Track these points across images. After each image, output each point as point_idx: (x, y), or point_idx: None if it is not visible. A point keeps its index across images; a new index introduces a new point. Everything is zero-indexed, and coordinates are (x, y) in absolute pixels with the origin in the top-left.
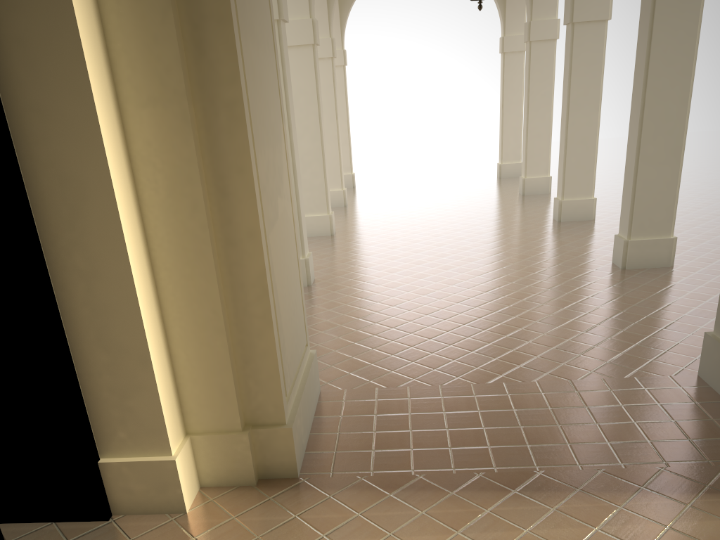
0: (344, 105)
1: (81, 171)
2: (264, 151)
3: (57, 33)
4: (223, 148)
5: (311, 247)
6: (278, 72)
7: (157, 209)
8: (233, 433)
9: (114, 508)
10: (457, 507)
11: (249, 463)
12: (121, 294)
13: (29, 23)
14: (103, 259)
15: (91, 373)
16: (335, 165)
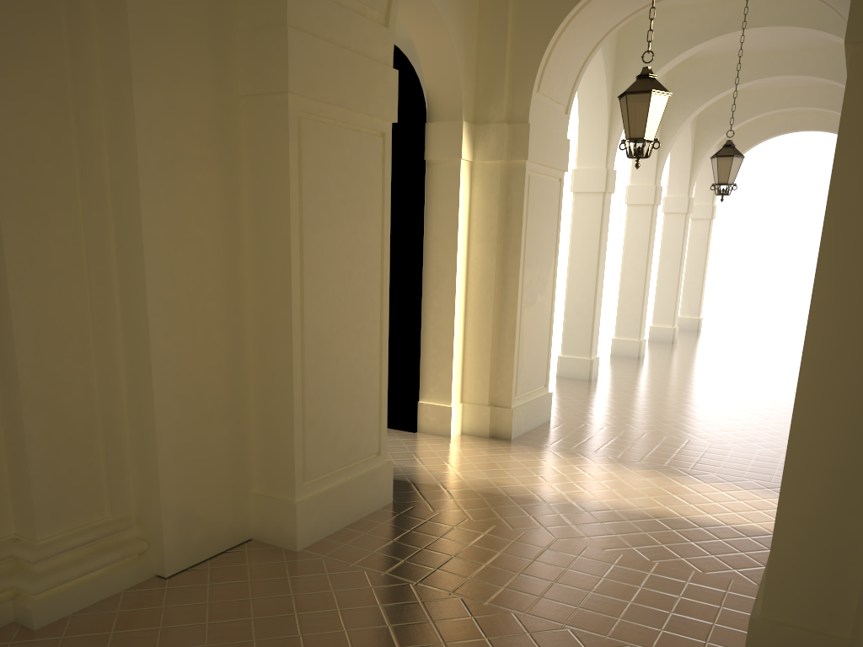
0: (703, 254)
1: (446, 265)
2: (531, 268)
3: (450, 211)
4: (508, 264)
5: (613, 361)
6: (558, 231)
7: (473, 287)
8: (483, 405)
9: (419, 428)
10: (581, 460)
11: (487, 424)
12: (448, 321)
13: (442, 207)
14: (445, 304)
15: (426, 357)
16: (670, 305)
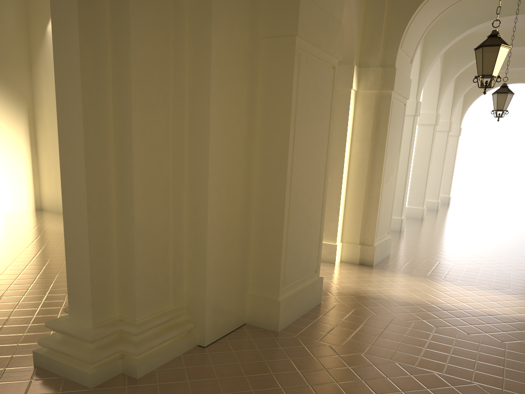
0: (453, 157)
1: (337, 156)
2: (388, 159)
3: (342, 122)
4: (376, 156)
5: (408, 221)
6: (401, 136)
7: (353, 170)
8: (355, 244)
9: None
10: (423, 279)
11: (358, 256)
12: (337, 190)
13: (337, 119)
14: (335, 180)
15: None
16: (436, 187)
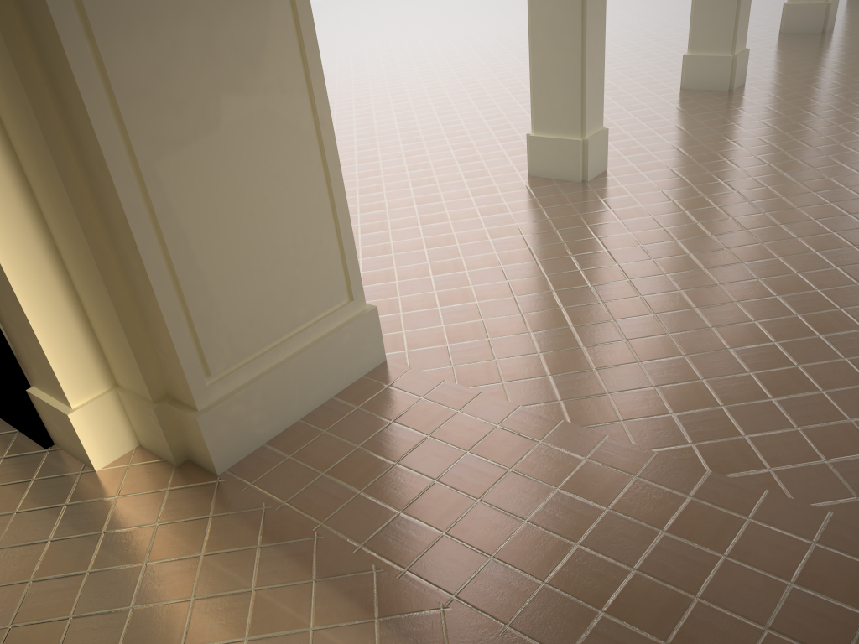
0: None
1: None
2: (148, 32)
3: None
4: (42, 37)
5: (673, 109)
6: None
7: (8, 116)
8: (145, 402)
9: (53, 439)
10: (291, 603)
11: (165, 441)
12: None
13: None
14: None
15: None
16: None
